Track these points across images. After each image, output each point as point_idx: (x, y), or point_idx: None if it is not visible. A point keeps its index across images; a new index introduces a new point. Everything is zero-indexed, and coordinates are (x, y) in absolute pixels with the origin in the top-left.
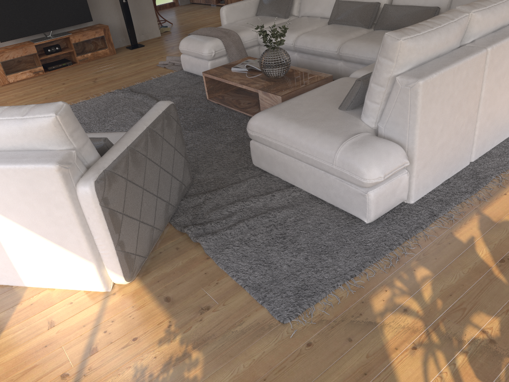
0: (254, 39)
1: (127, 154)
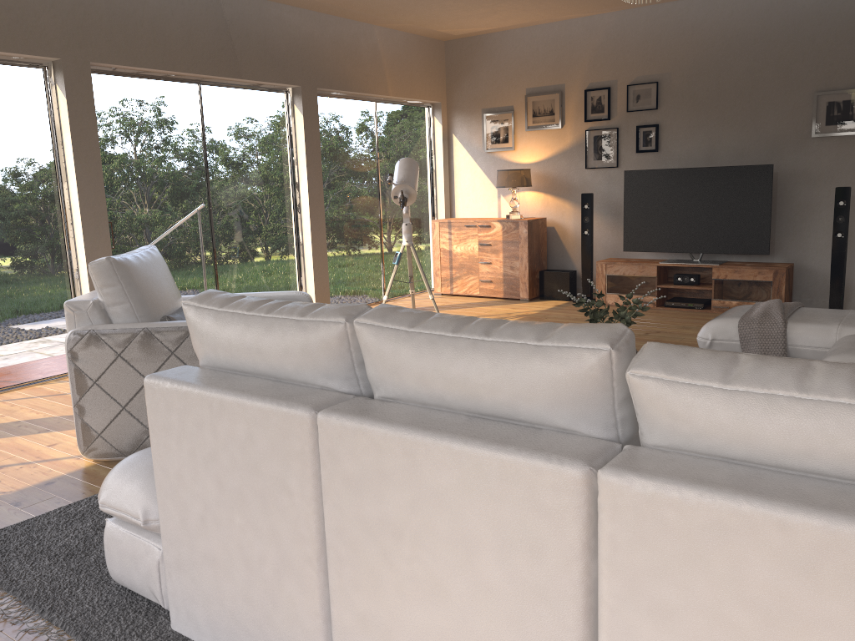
0: (827, 347)
1: (136, 333)
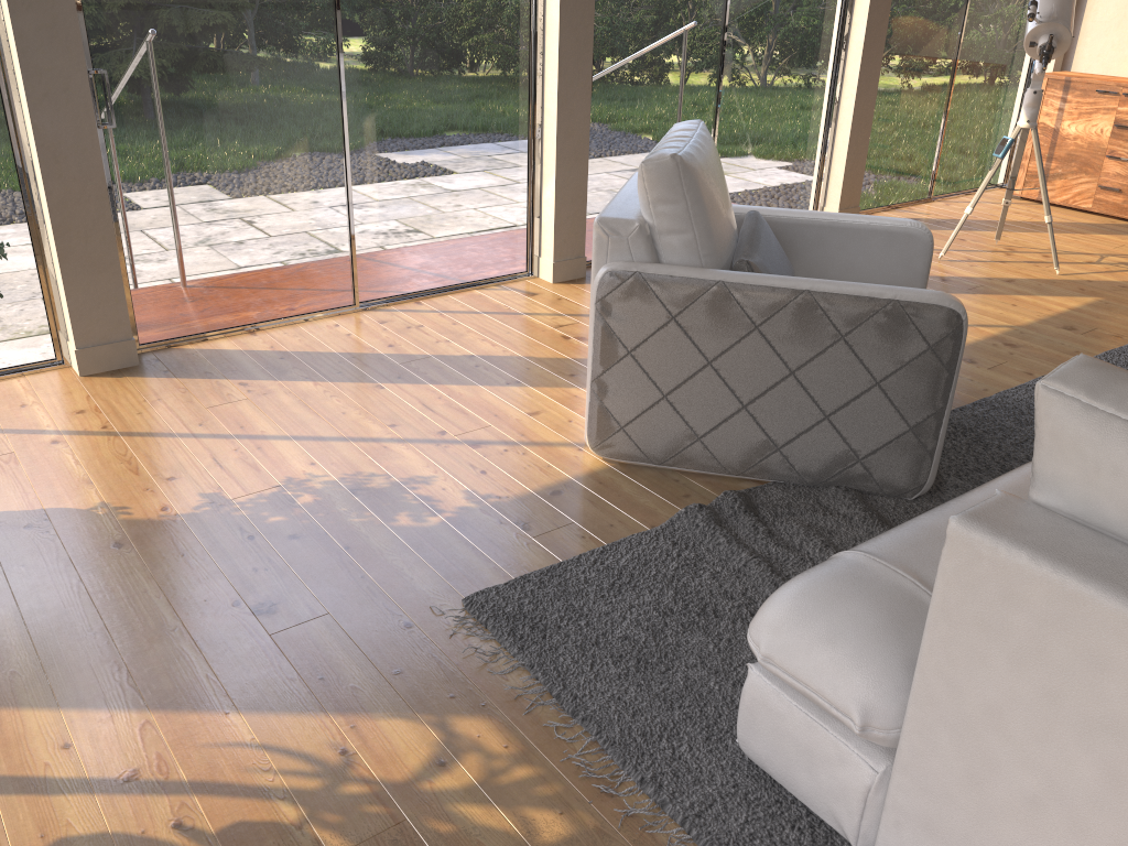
0: None
1: (705, 288)
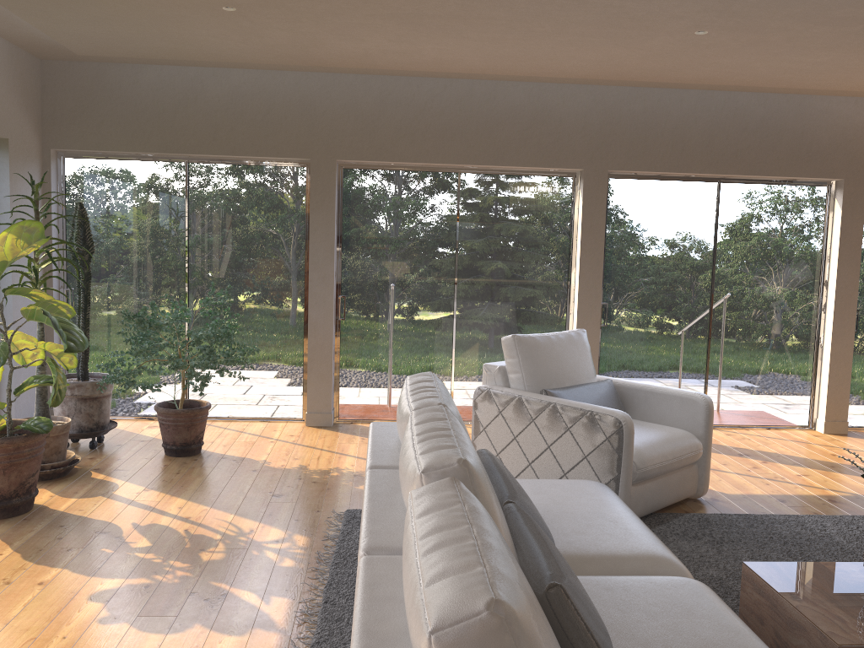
0: None
1: (513, 398)
